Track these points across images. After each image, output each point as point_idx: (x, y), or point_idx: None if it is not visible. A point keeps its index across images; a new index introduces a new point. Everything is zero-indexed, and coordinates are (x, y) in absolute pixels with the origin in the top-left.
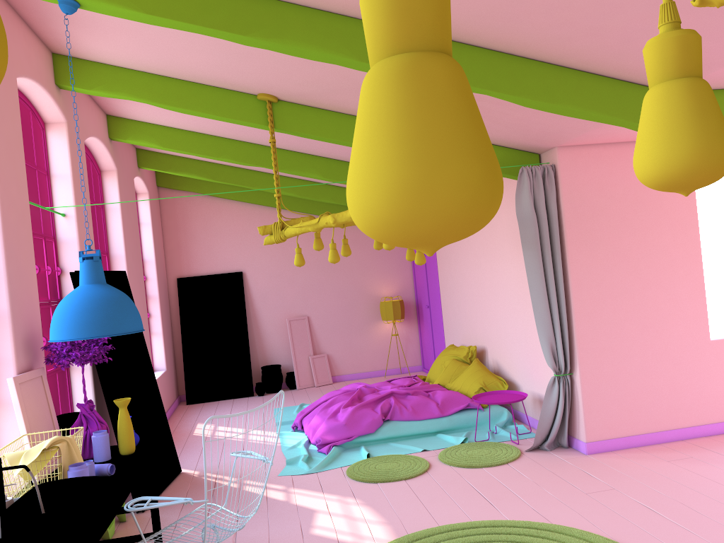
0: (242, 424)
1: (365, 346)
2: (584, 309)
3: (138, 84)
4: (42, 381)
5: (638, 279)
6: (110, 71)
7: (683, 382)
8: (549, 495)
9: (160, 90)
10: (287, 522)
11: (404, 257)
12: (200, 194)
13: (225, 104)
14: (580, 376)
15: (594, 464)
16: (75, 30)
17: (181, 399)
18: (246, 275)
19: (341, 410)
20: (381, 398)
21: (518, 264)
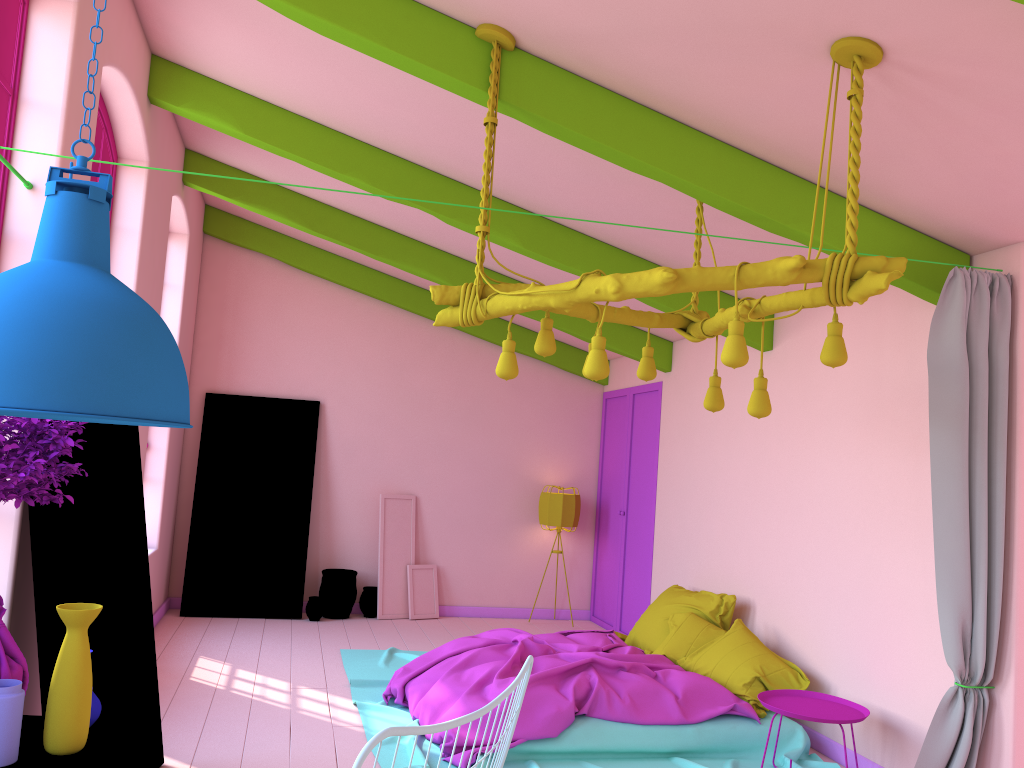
0: (283, 672)
1: (502, 562)
2: None
3: None
4: None
5: None
6: None
7: None
8: None
9: None
10: None
11: (590, 425)
12: (273, 259)
13: (410, 32)
14: (1014, 696)
15: None
16: None
17: (171, 603)
18: (325, 409)
19: (496, 681)
20: (572, 669)
21: (869, 458)
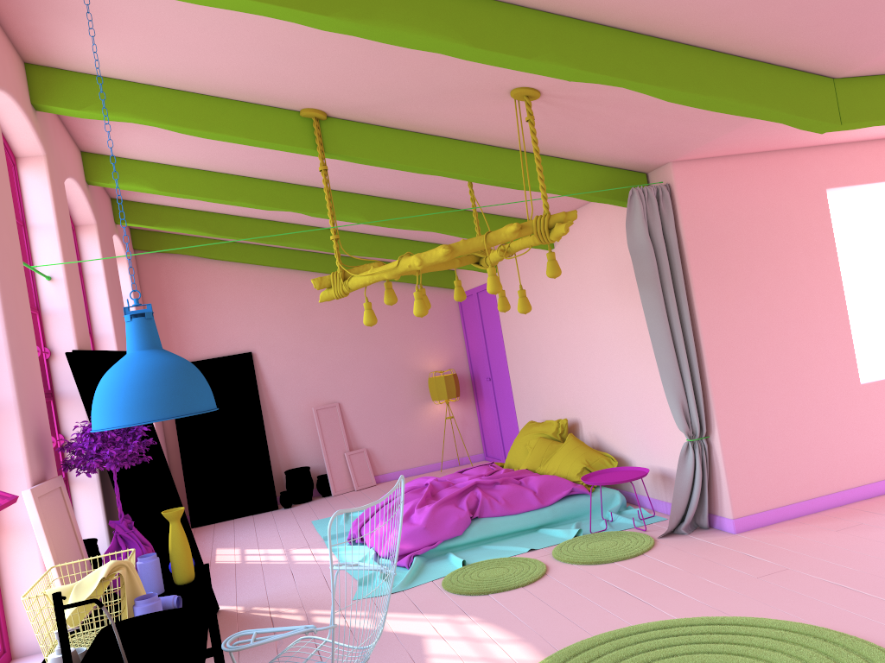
0: (277, 544)
1: (412, 434)
2: (718, 356)
3: (143, 101)
4: (62, 494)
5: (776, 317)
6: (105, 84)
7: (835, 437)
8: (713, 584)
9: (173, 108)
10: (390, 654)
11: (453, 320)
12: (190, 256)
13: (259, 124)
14: (719, 438)
15: (750, 544)
16: (66, 27)
17: None
18: (257, 356)
19: (417, 510)
20: (464, 491)
21: (622, 311)
